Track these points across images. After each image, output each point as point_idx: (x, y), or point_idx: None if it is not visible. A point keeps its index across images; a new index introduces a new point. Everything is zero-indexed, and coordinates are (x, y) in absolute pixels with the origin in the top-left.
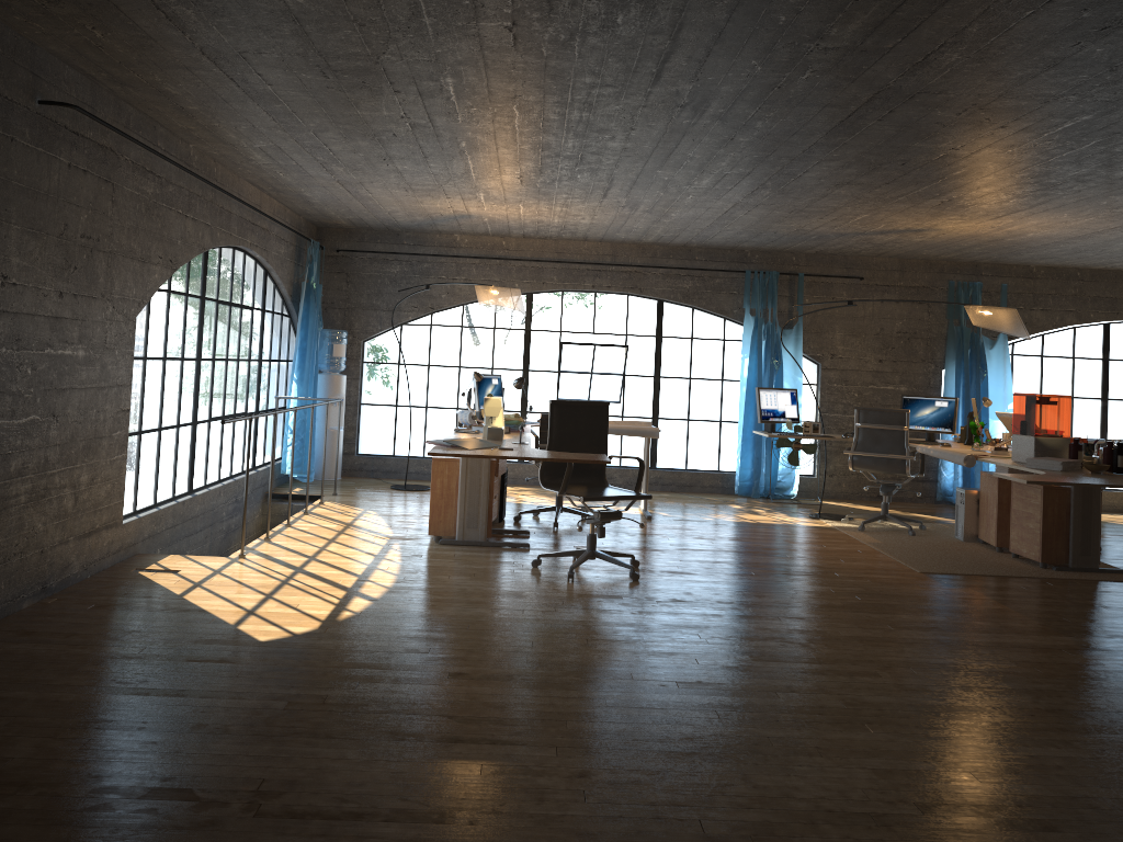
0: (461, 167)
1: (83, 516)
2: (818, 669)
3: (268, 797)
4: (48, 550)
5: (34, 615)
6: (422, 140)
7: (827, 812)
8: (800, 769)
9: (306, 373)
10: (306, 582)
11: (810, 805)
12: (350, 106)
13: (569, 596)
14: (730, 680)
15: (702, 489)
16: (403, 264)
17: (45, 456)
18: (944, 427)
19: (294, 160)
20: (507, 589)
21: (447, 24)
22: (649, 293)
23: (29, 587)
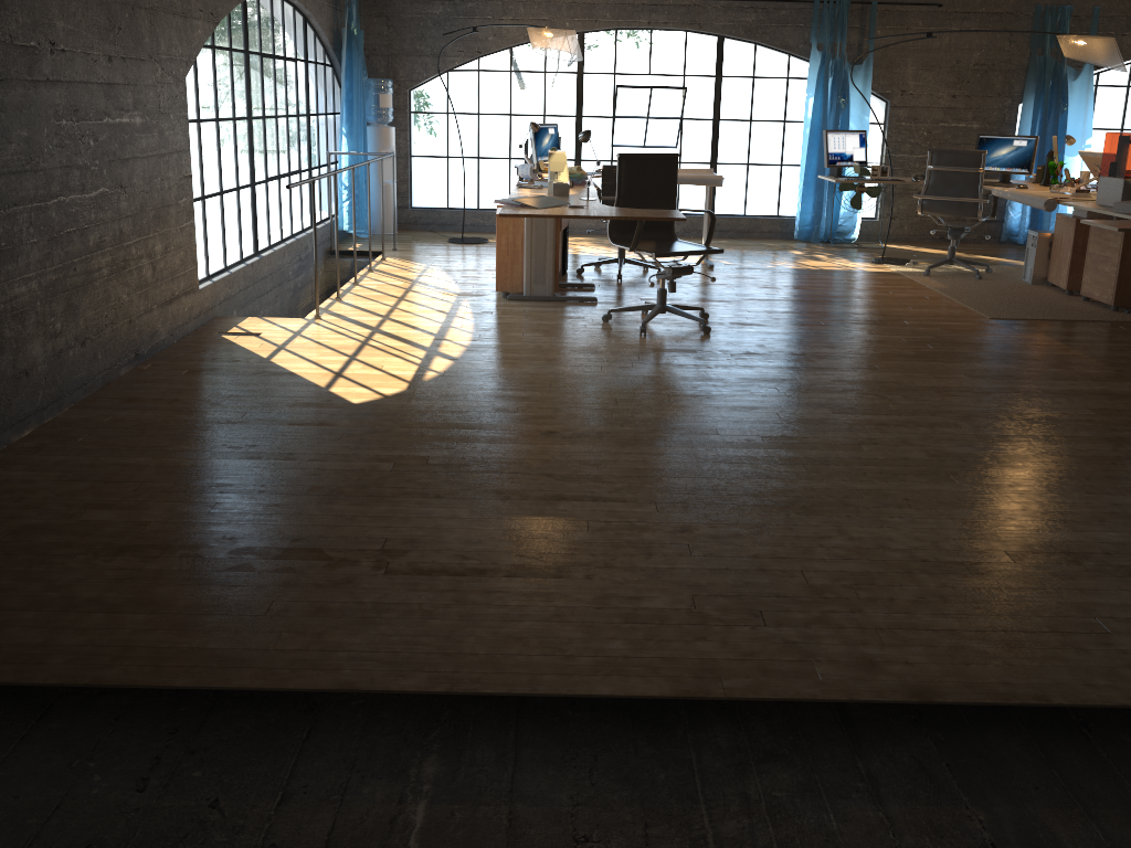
0: None
1: (163, 285)
2: (898, 421)
3: (393, 556)
4: (136, 320)
5: (133, 382)
6: None
7: (922, 562)
8: (891, 520)
9: (355, 126)
10: (385, 343)
11: (906, 555)
12: None
13: (644, 352)
14: (814, 433)
15: (760, 235)
16: (445, 5)
17: (119, 229)
18: (1021, 167)
19: None
20: (582, 345)
21: None
22: (709, 29)
23: (123, 355)
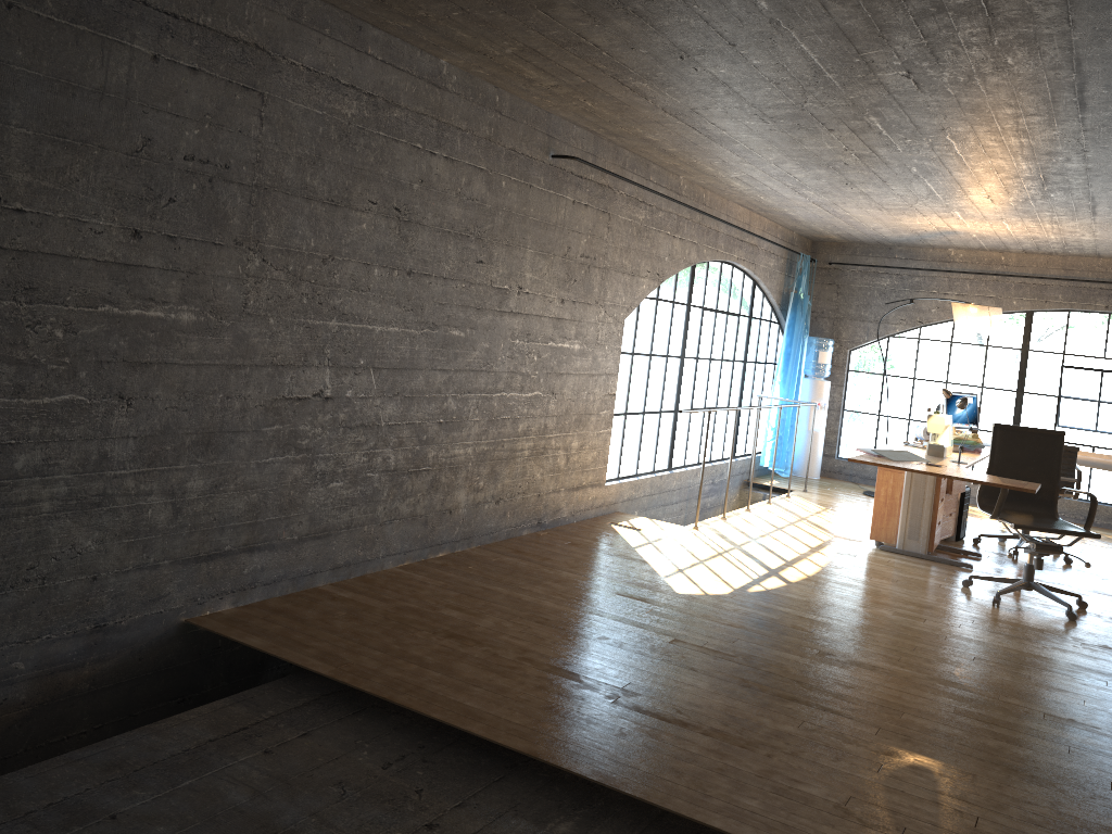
0: (922, 189)
1: (572, 474)
2: None
3: (626, 694)
4: (544, 495)
5: (528, 541)
6: (873, 167)
7: None
8: None
9: (788, 376)
10: (737, 557)
11: None
12: (796, 143)
13: (983, 619)
14: (1110, 727)
15: None
16: (892, 278)
17: (544, 423)
18: None
19: (767, 186)
20: (921, 599)
21: (849, 77)
22: None
23: (527, 519)
